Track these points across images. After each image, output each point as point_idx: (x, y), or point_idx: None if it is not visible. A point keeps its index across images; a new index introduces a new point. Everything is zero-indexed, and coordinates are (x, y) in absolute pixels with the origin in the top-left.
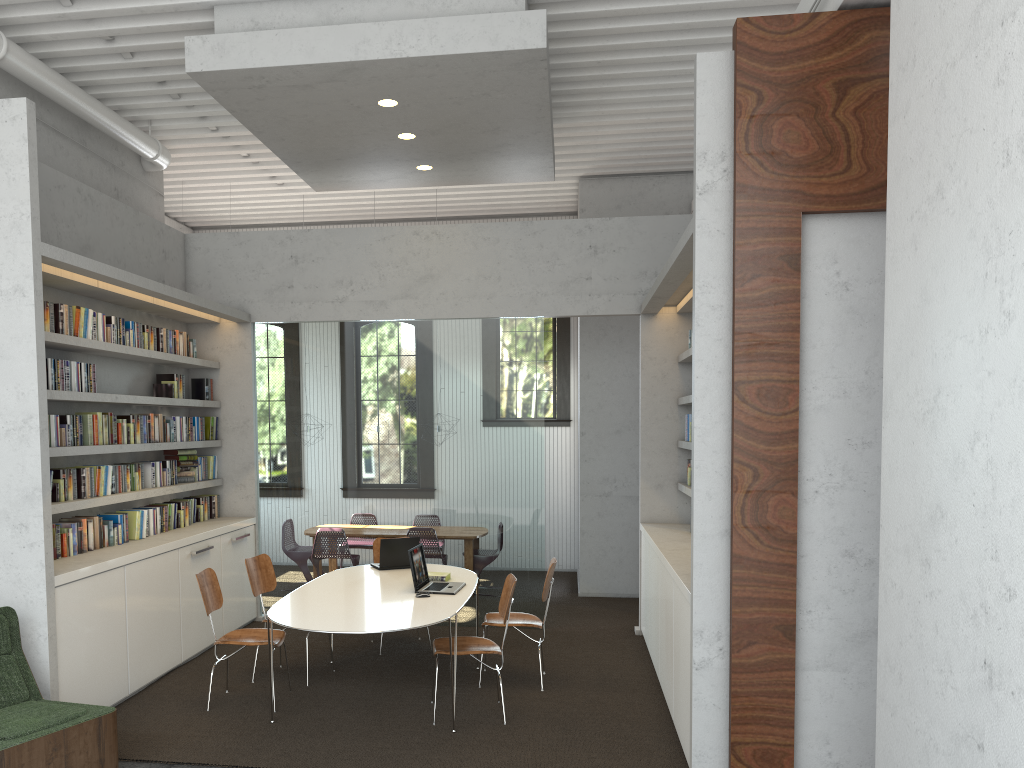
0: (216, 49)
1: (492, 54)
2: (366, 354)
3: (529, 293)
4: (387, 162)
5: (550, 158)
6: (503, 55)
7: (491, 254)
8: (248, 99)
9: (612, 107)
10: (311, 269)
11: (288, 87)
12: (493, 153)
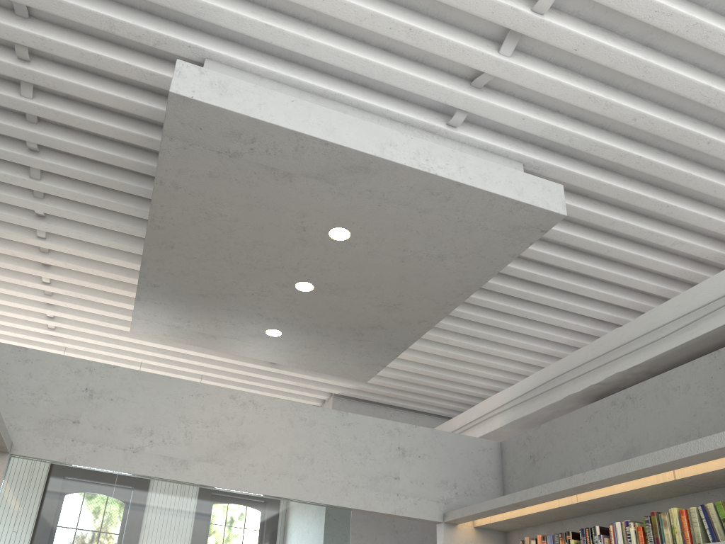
0: (216, 85)
1: (513, 204)
2: (151, 518)
3: (340, 481)
4: (246, 314)
5: (395, 355)
6: (520, 210)
7: (306, 435)
8: (198, 170)
9: (431, 332)
10: (107, 408)
11: (264, 168)
12: (356, 334)
